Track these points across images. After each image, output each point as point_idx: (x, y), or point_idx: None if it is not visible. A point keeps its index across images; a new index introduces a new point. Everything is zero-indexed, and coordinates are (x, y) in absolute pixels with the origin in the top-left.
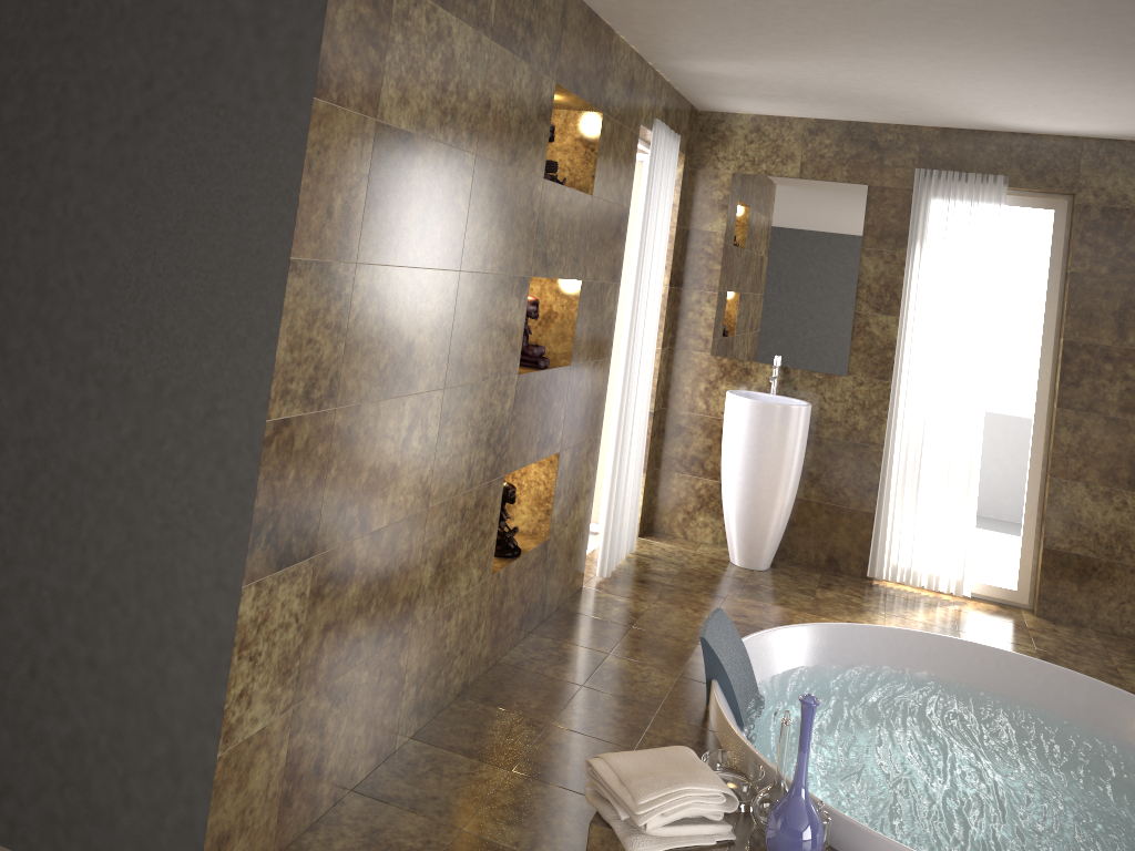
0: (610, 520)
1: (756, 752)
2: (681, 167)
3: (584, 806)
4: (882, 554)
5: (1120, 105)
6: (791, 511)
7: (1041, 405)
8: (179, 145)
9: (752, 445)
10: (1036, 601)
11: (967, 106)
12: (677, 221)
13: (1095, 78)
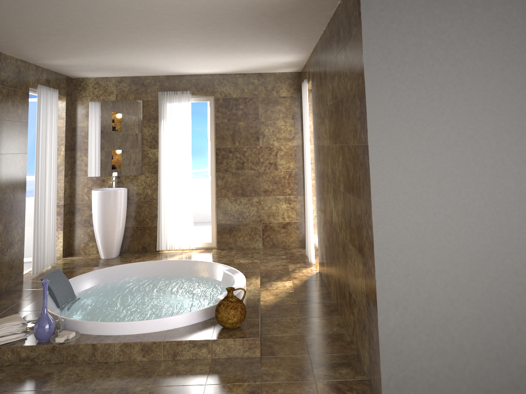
0: (35, 250)
1: (47, 310)
2: (65, 102)
3: None
4: (161, 240)
5: (208, 63)
6: (127, 232)
7: (212, 172)
8: None
9: (101, 209)
10: (217, 244)
11: (164, 68)
12: (66, 124)
13: (188, 55)
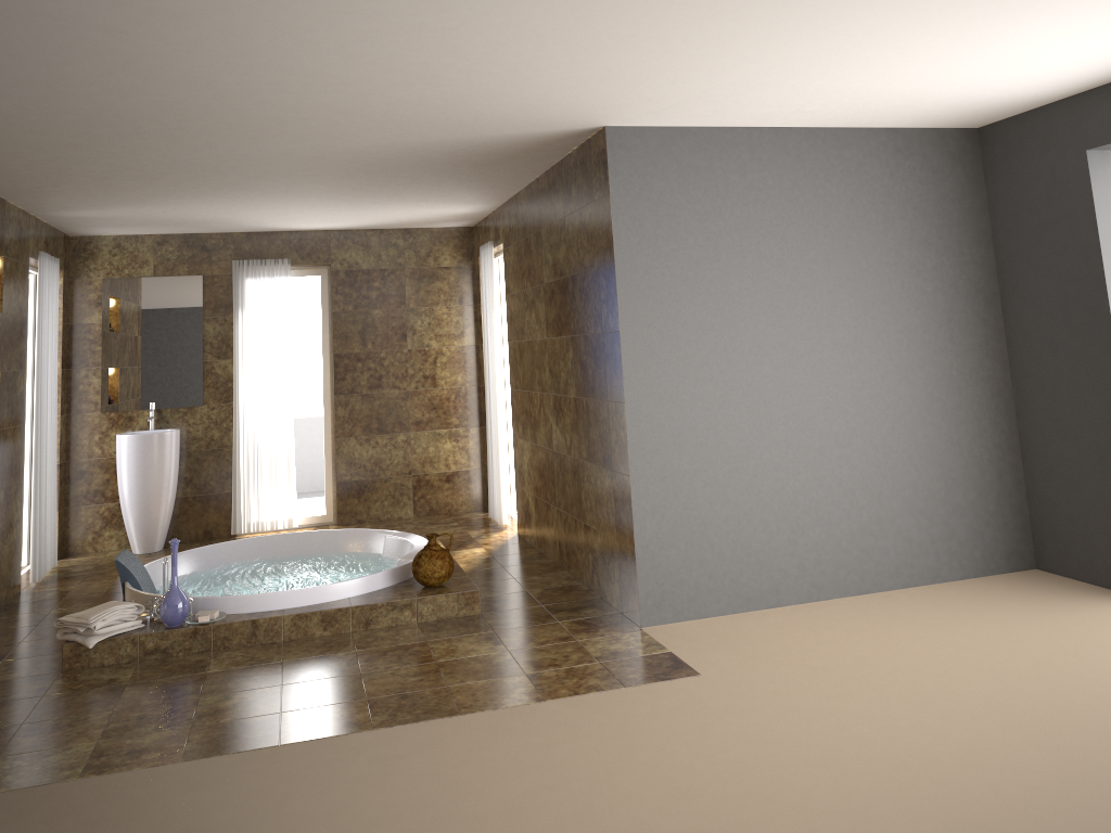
0: (37, 540)
1: (154, 594)
2: (61, 280)
3: (55, 656)
4: (240, 517)
5: (336, 215)
6: (175, 507)
7: (327, 396)
8: None
9: (140, 466)
10: (337, 516)
11: (255, 221)
12: (63, 319)
13: (313, 205)
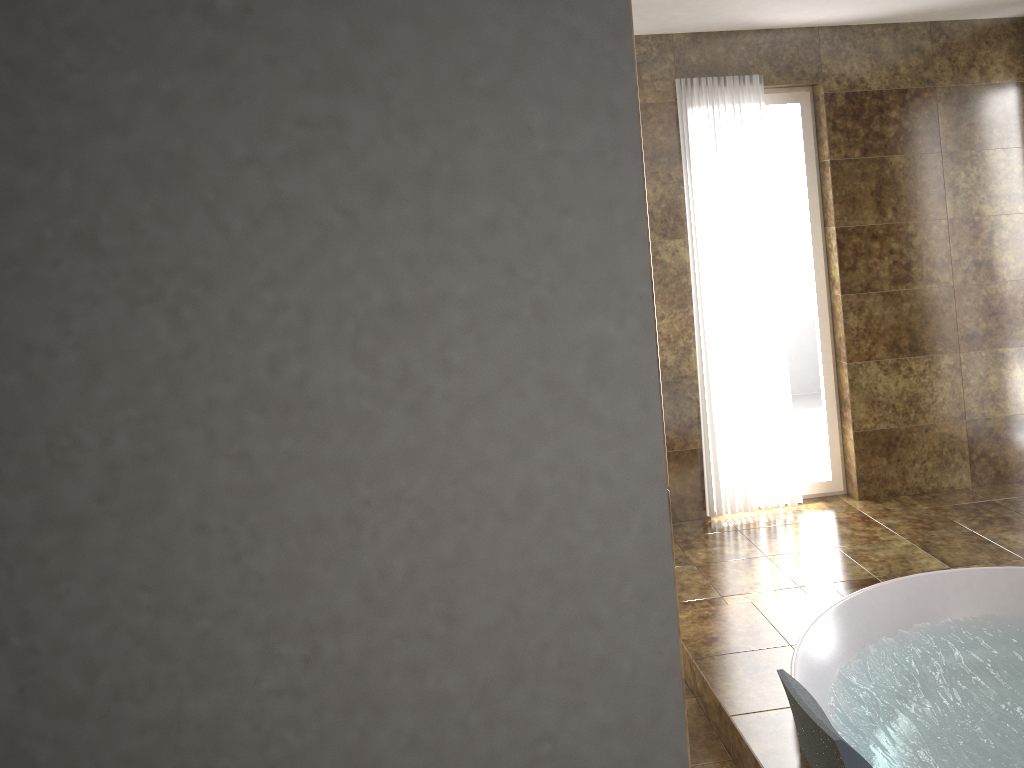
0: None
1: None
2: None
3: None
4: (719, 488)
5: None
6: None
7: (821, 295)
8: (38, 158)
9: None
10: (856, 485)
11: (753, 2)
12: None
13: None
